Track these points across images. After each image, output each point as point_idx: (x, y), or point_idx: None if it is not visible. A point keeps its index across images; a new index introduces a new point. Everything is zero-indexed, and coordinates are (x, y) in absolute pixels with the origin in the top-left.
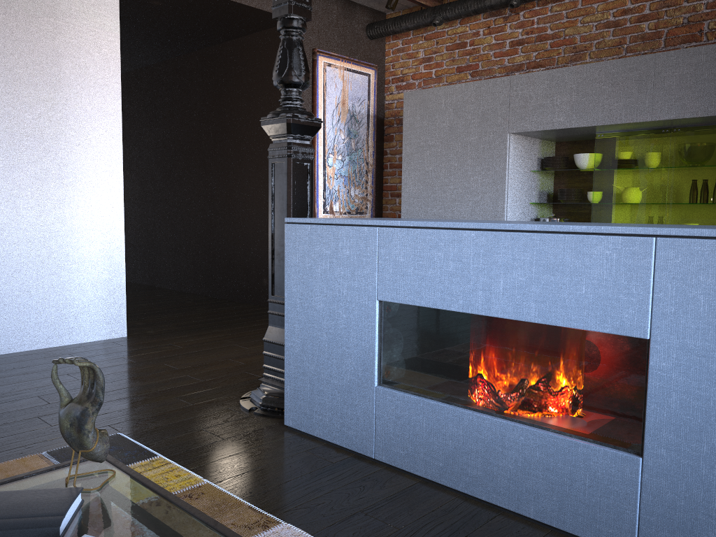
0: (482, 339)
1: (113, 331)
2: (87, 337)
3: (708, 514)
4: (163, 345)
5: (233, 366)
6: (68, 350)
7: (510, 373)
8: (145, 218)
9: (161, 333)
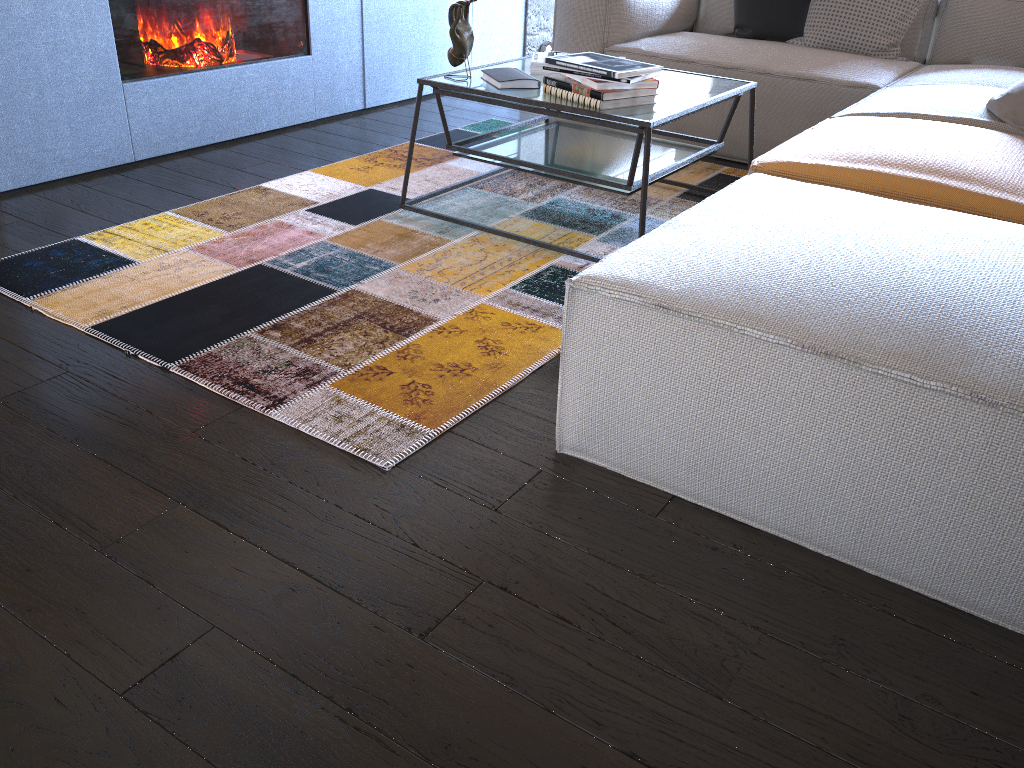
0: (208, 4)
1: None
2: None
3: (339, 74)
4: None
5: None
6: None
7: (232, 27)
8: None
9: None
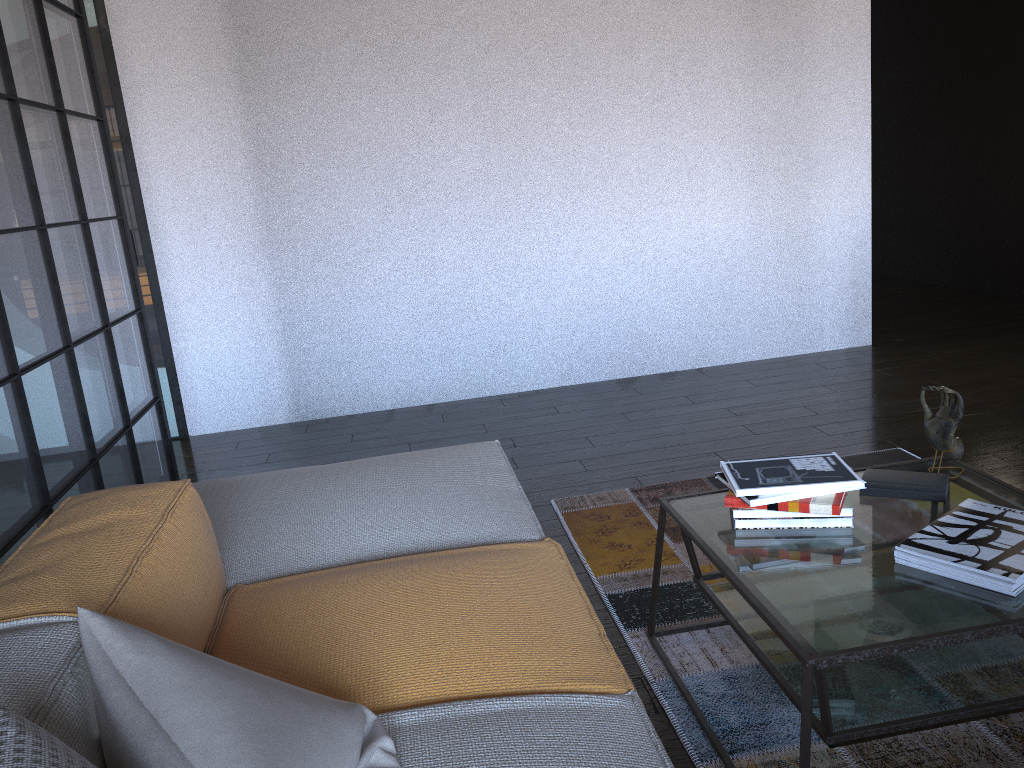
0: None
1: (856, 339)
2: (828, 345)
3: None
4: (918, 356)
5: (1013, 387)
6: (812, 359)
7: None
8: (873, 187)
9: (911, 341)
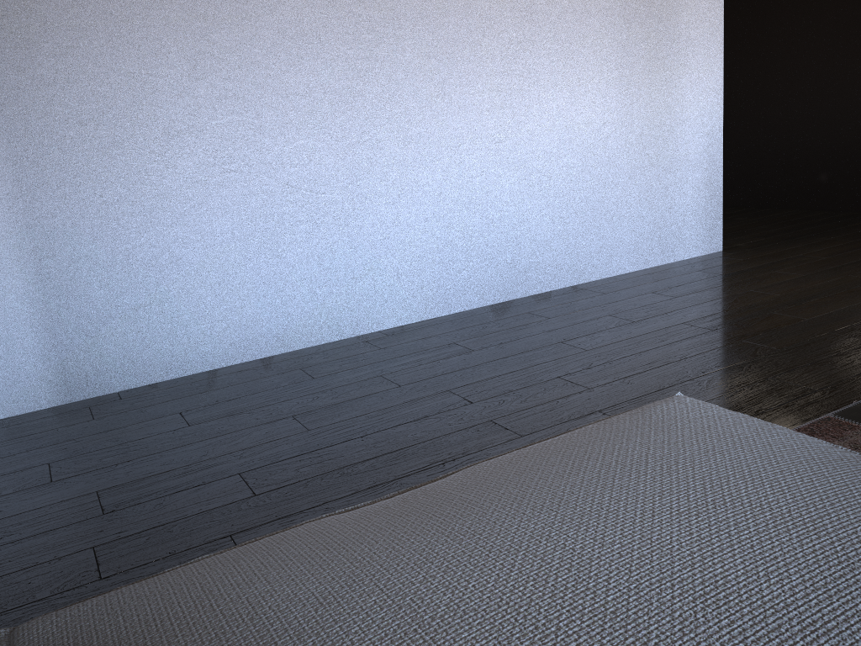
0: None
1: (710, 245)
2: (687, 253)
3: None
4: (792, 256)
5: None
6: (686, 268)
7: None
8: None
9: (756, 245)
